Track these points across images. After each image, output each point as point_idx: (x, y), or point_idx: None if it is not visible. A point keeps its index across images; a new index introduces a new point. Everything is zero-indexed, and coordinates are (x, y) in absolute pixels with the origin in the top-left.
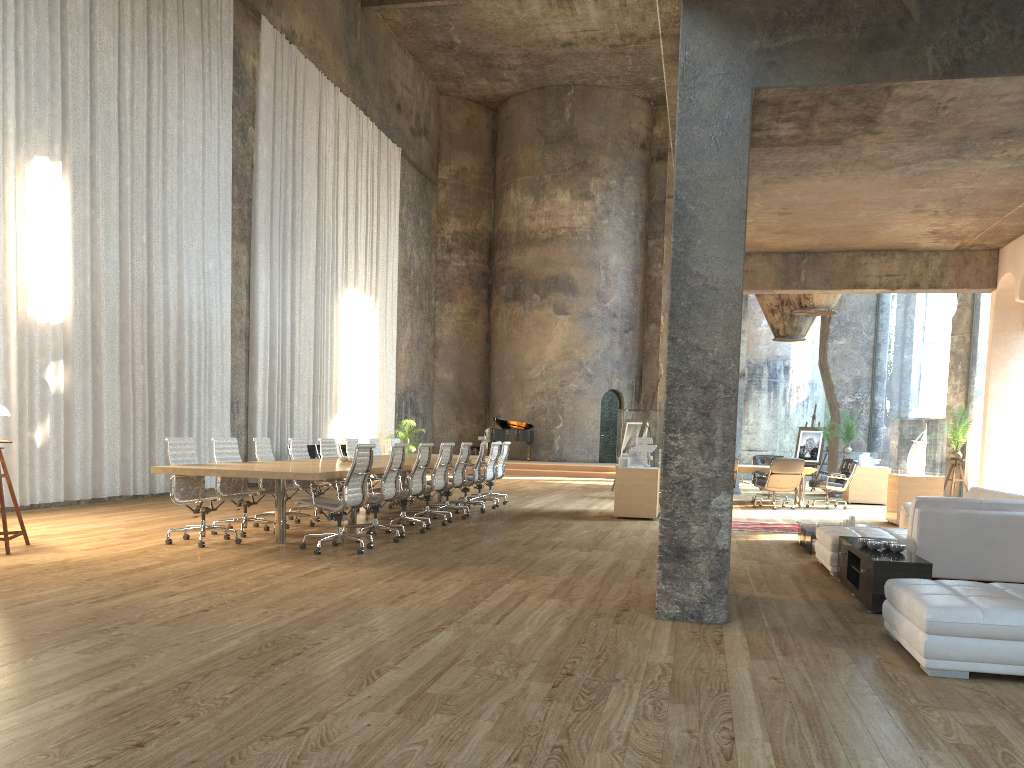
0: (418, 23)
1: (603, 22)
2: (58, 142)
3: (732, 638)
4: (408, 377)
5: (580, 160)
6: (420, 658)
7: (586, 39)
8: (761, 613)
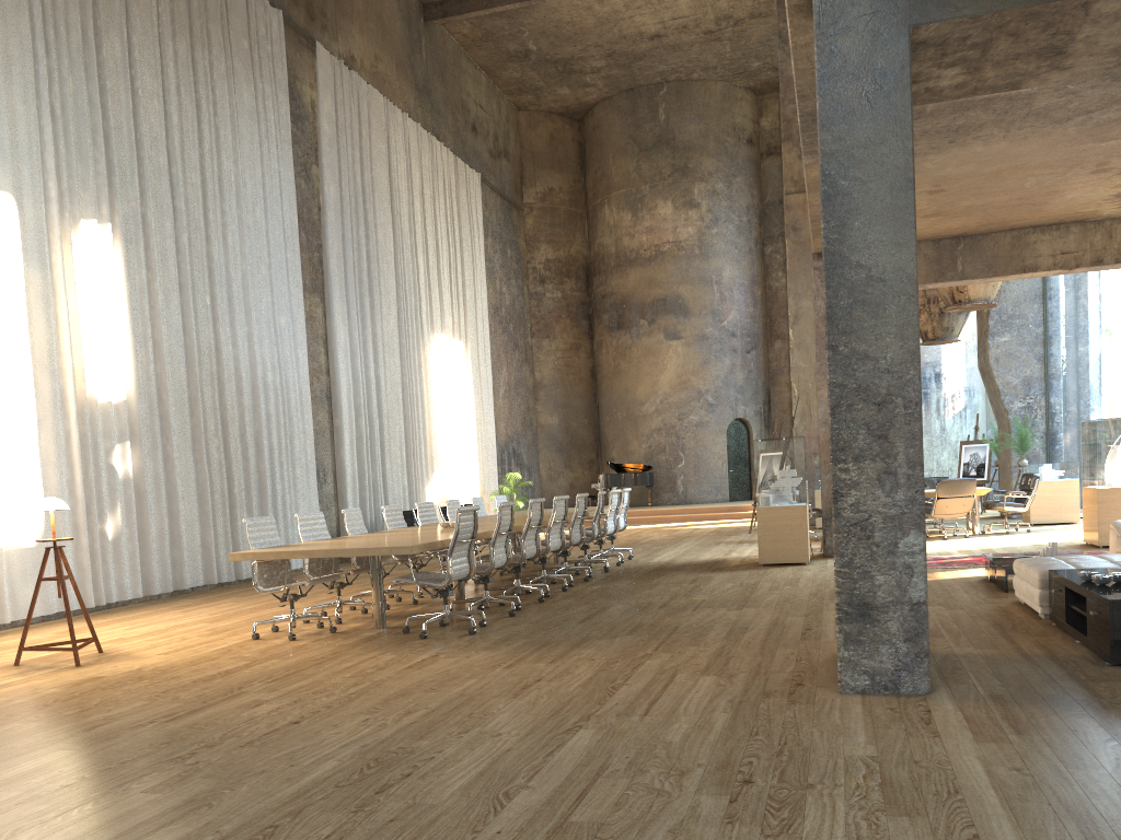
0: (488, 33)
1: (694, 6)
2: (105, 202)
3: (943, 714)
4: (509, 425)
5: (680, 165)
6: (557, 771)
7: (676, 28)
8: (970, 676)
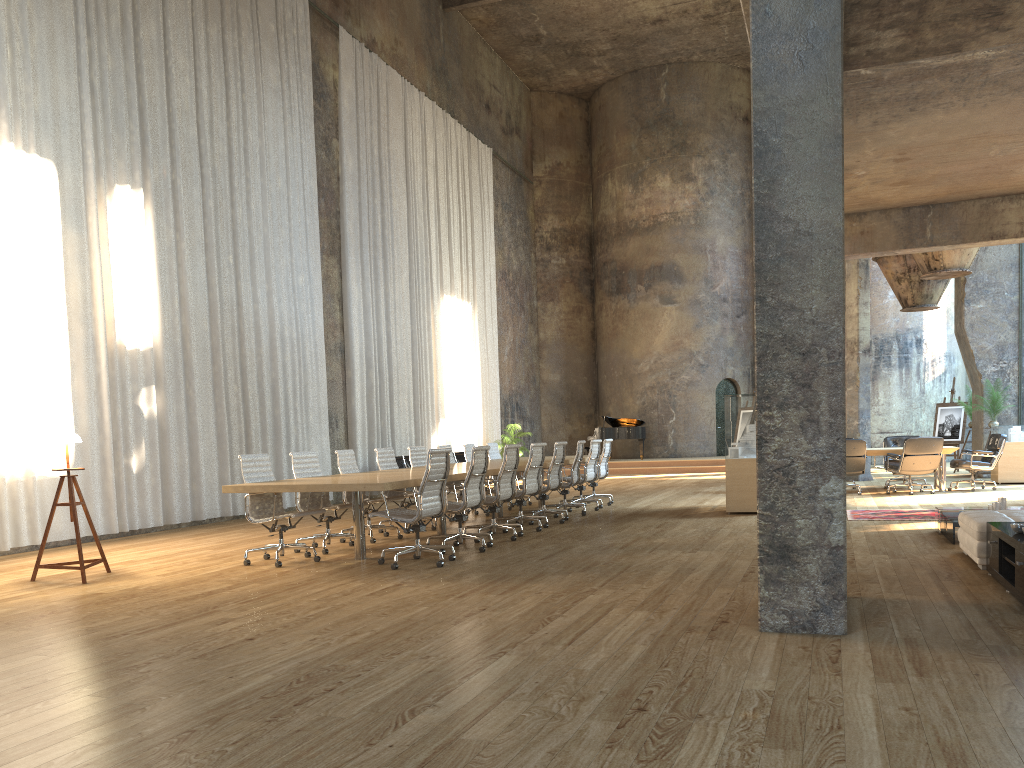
0: (502, 19)
1: None
2: (138, 169)
3: (852, 654)
4: (513, 381)
5: (679, 141)
6: (467, 692)
7: (677, 13)
8: (891, 620)
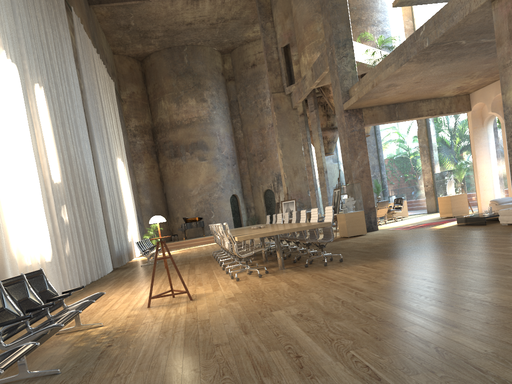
0: (114, 14)
1: (210, 12)
2: (39, 75)
3: None
4: (135, 204)
5: (197, 83)
6: None
7: (199, 21)
8: None
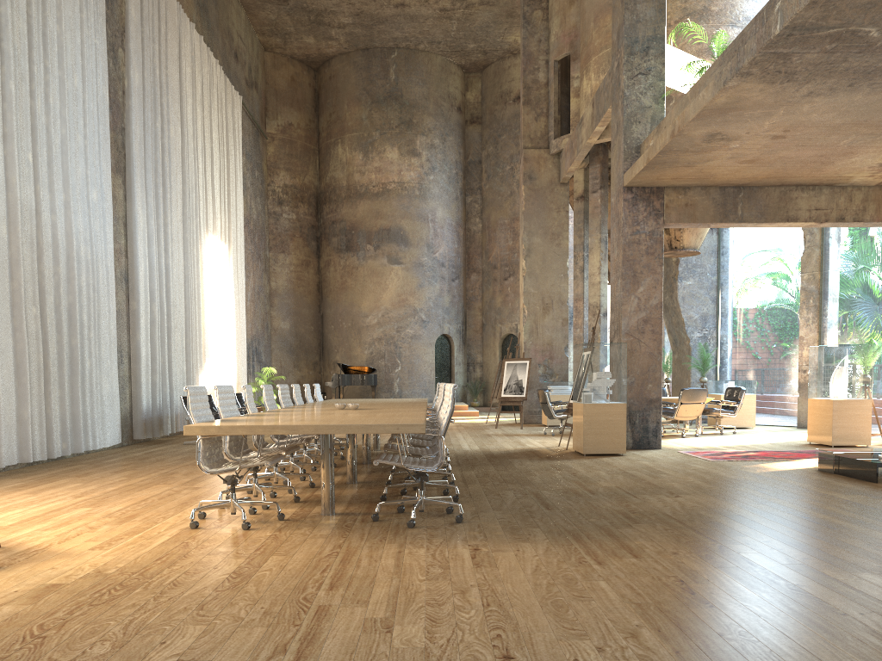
0: None
1: None
2: None
3: None
4: (253, 326)
5: (406, 119)
6: None
7: (419, 1)
8: None
